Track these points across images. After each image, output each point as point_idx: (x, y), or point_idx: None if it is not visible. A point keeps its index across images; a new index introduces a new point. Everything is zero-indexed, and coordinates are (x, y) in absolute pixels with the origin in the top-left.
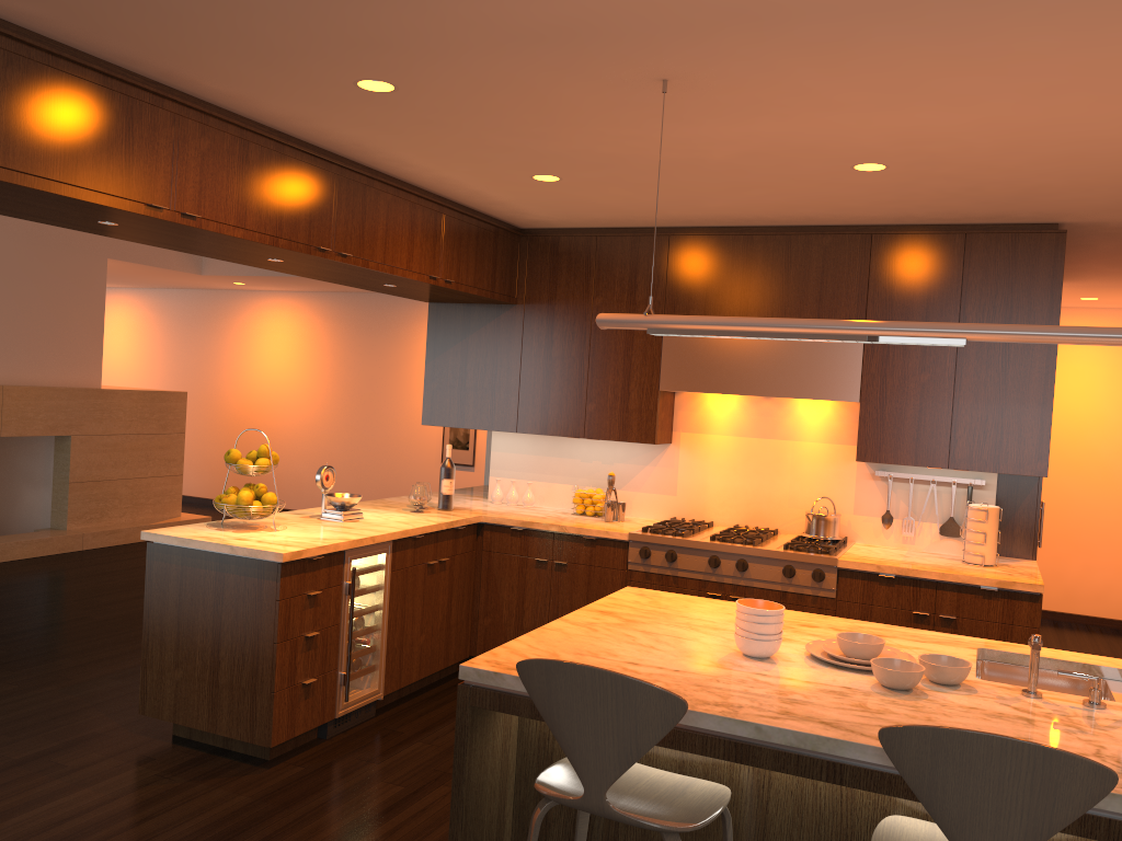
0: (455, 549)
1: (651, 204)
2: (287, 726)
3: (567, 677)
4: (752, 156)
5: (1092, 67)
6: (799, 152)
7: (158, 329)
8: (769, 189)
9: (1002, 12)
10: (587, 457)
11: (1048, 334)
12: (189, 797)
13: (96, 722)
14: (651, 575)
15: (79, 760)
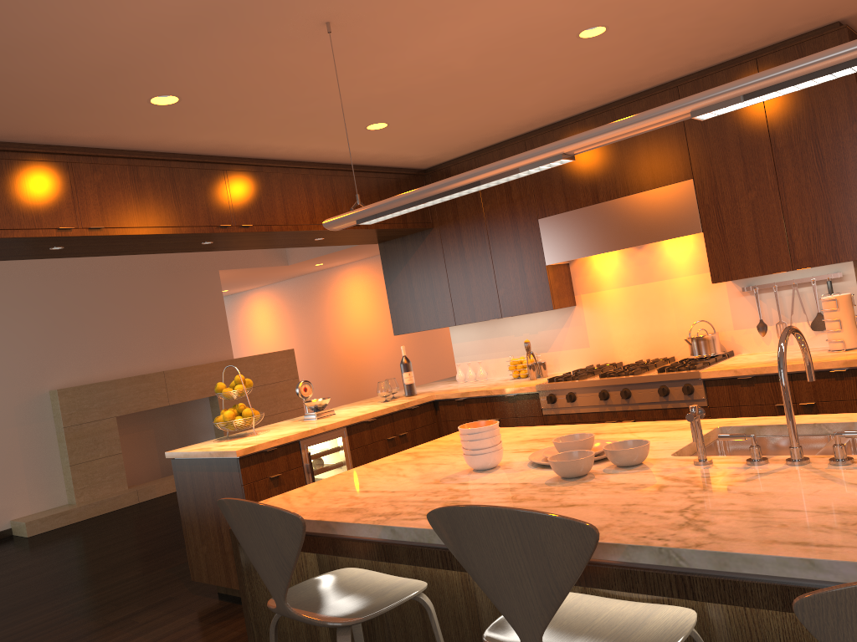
0: (413, 424)
1: (480, 120)
2: None
3: (230, 511)
4: (488, 56)
5: None
6: (517, 41)
7: (285, 309)
8: (547, 78)
9: None
10: (518, 331)
11: (617, 127)
12: (200, 636)
13: (175, 589)
14: (561, 416)
15: (148, 617)
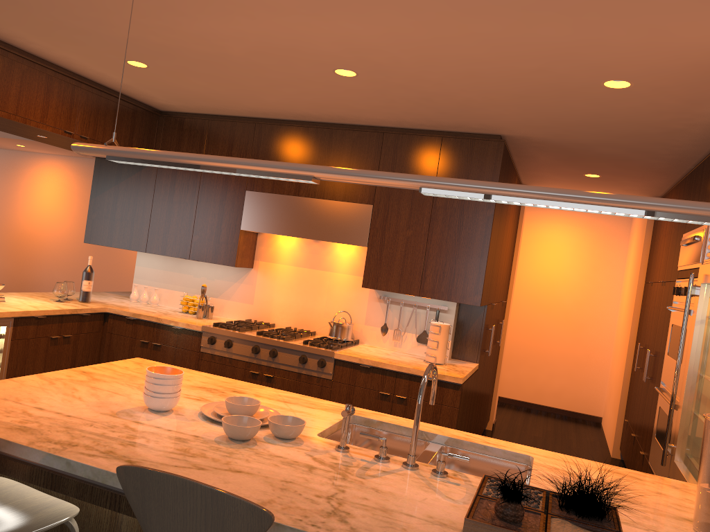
0: (80, 329)
1: (228, 95)
2: None
3: None
4: (259, 54)
5: None
6: (288, 54)
7: None
8: (295, 88)
9: None
10: (198, 274)
11: (363, 175)
12: None
13: None
14: (215, 356)
15: None
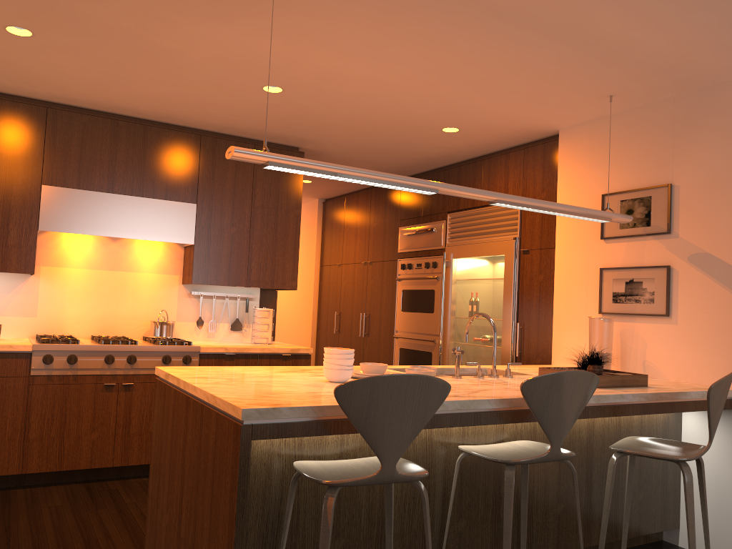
0: None
1: (70, 78)
2: None
3: (389, 385)
4: (220, 61)
5: (462, 64)
6: (253, 68)
7: None
8: (183, 89)
9: (484, 23)
10: None
11: (472, 191)
12: None
13: None
14: (53, 377)
15: None
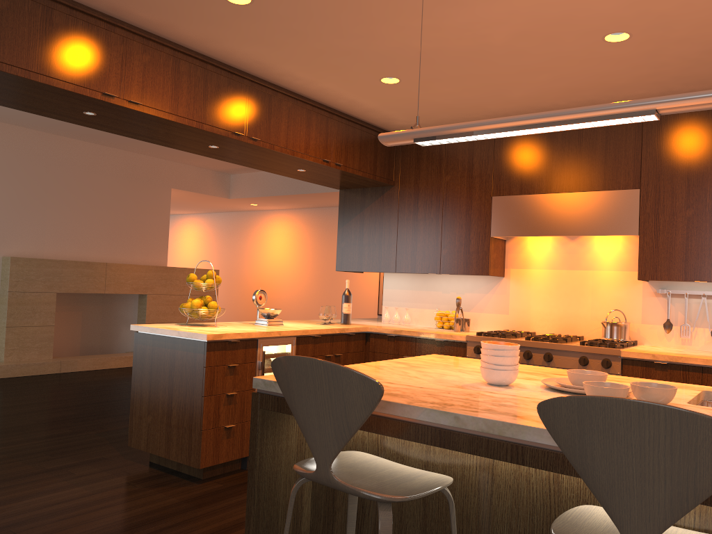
0: (347, 348)
1: (472, 99)
2: (213, 455)
3: (296, 368)
4: (522, 36)
5: None
6: (556, 27)
7: (211, 237)
8: (550, 73)
9: None
10: (446, 289)
11: None
12: (139, 497)
13: (107, 451)
14: None
15: (84, 471)
